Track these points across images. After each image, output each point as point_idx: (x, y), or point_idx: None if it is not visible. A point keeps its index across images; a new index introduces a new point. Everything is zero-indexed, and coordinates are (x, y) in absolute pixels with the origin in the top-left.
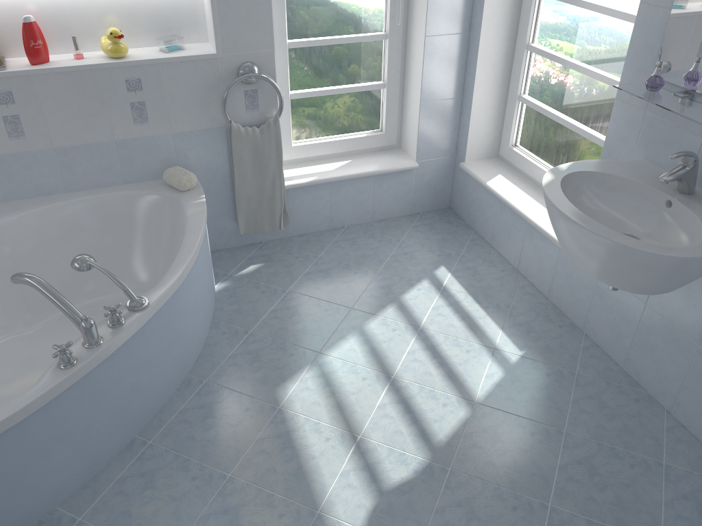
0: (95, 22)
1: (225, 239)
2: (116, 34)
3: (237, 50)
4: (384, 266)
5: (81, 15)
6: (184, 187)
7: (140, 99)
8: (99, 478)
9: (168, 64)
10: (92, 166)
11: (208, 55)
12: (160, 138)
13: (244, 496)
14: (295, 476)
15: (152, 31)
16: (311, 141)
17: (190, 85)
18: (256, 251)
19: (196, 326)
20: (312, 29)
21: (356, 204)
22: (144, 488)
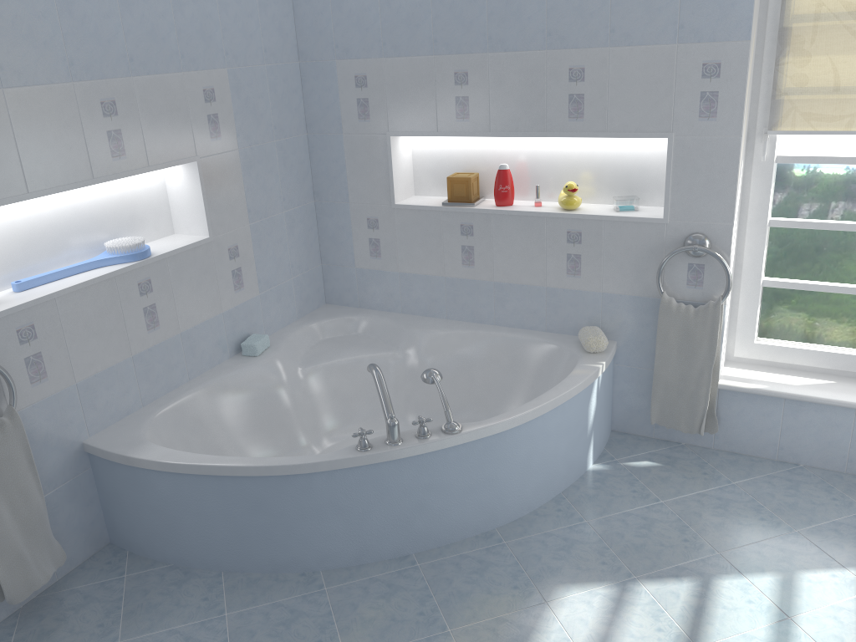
0: (564, 175)
1: (636, 423)
2: (570, 187)
3: (687, 218)
4: (810, 528)
5: (554, 168)
6: (589, 348)
7: (577, 252)
8: (362, 568)
9: (611, 222)
10: (520, 306)
11: (653, 219)
12: (588, 294)
13: None
14: None
15: (615, 190)
16: (783, 343)
17: (629, 247)
18: (665, 449)
19: (523, 485)
20: (806, 209)
21: (821, 440)
22: (382, 596)
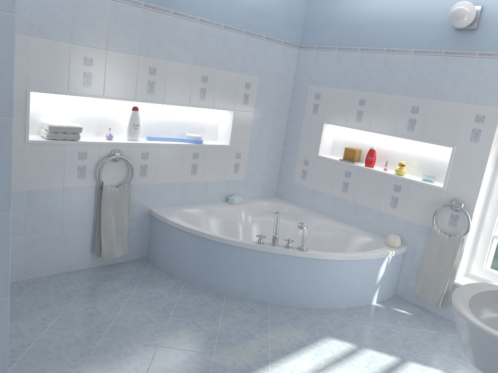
0: (402, 159)
1: (408, 294)
2: (401, 164)
3: (455, 190)
4: None
5: (398, 154)
6: (389, 243)
7: (397, 196)
8: (243, 300)
9: (416, 184)
10: (364, 218)
11: (437, 187)
12: (398, 218)
13: (261, 338)
14: (283, 352)
15: (425, 171)
16: None
17: (423, 199)
18: (418, 310)
19: (331, 292)
20: None
21: None
22: (246, 311)
